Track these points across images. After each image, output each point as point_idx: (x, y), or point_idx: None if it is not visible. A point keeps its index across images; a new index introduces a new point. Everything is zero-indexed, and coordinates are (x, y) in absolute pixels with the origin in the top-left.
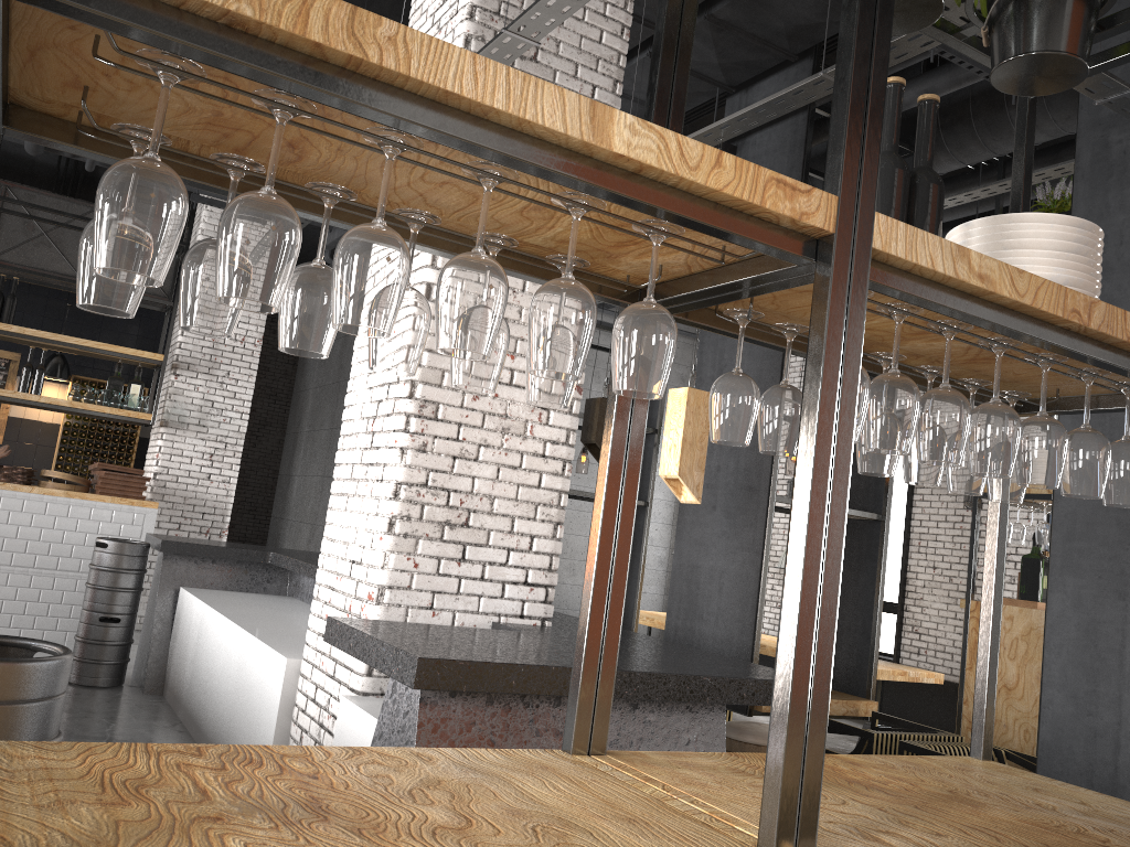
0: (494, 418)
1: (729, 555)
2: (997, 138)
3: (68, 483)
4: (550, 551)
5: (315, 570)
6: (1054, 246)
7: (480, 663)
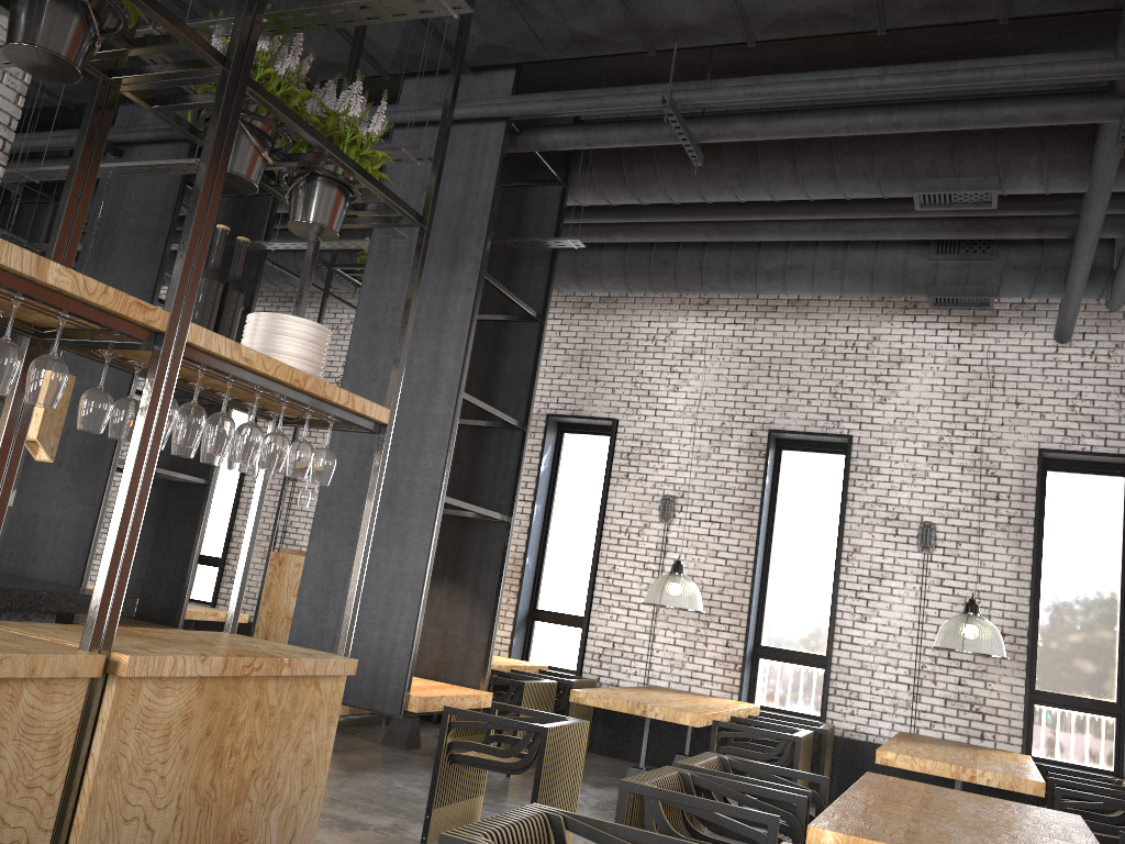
0: None
1: (70, 506)
2: None
3: None
4: None
5: None
6: (302, 337)
7: None
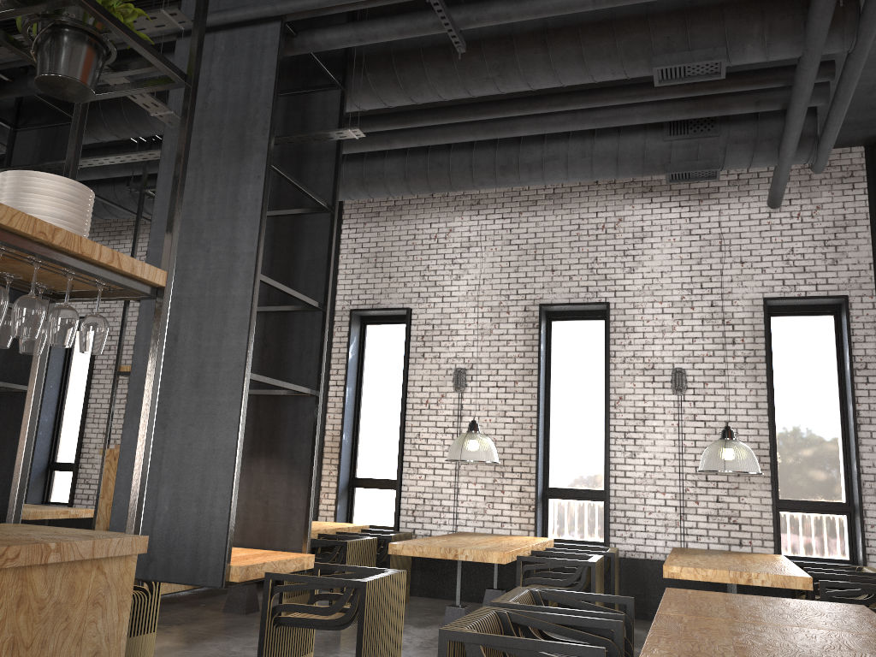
0: None
1: None
2: (139, 124)
3: None
4: None
5: None
6: (56, 195)
7: None
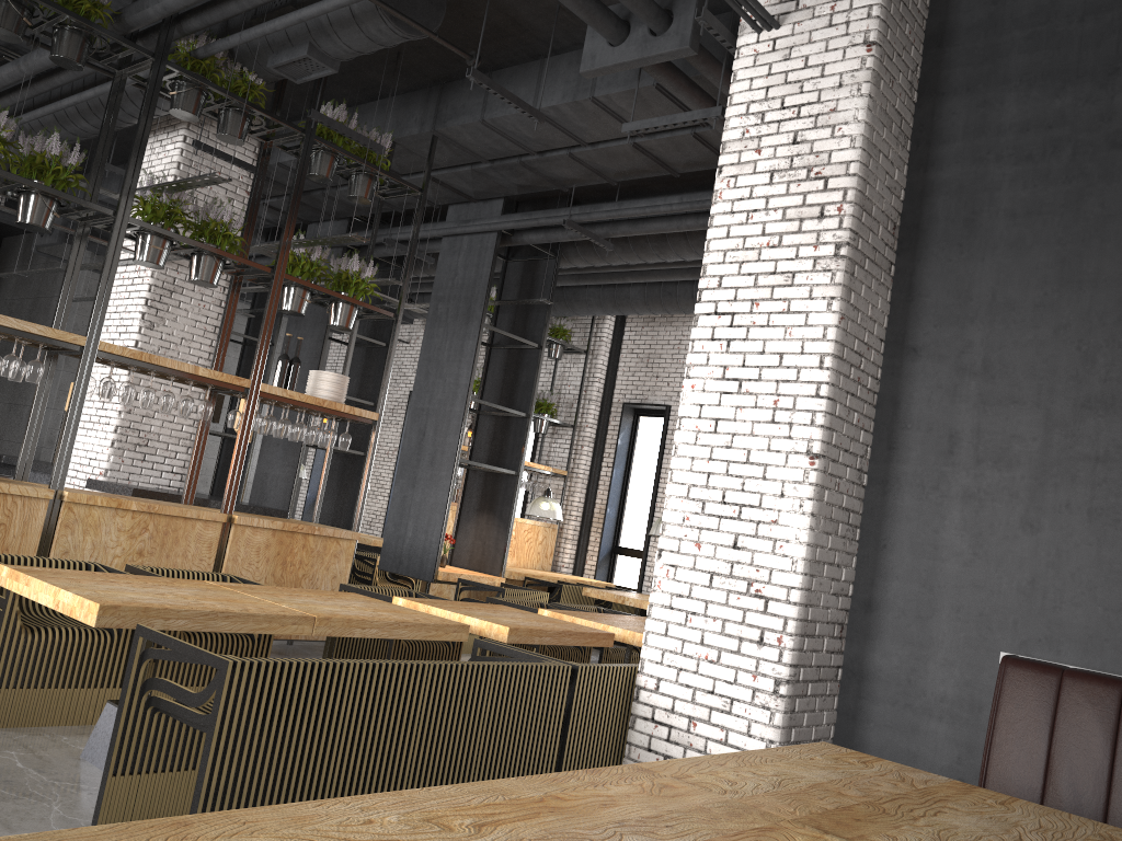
0: None
1: (283, 468)
2: None
3: None
4: (185, 459)
5: (43, 466)
6: (330, 381)
7: (155, 491)
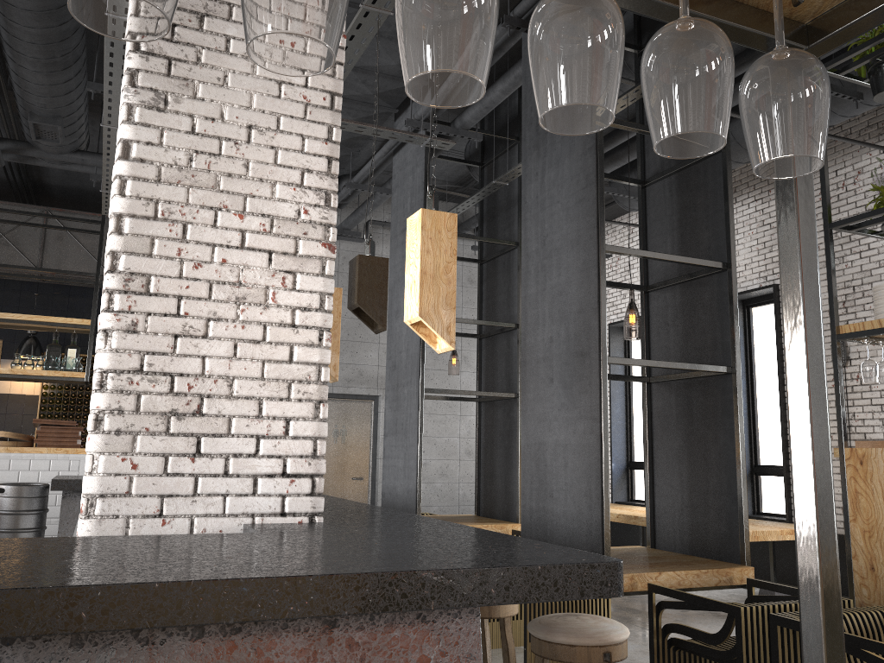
0: (225, 287)
1: (570, 426)
2: None
3: (15, 440)
4: (312, 435)
5: None
6: None
7: (18, 591)
